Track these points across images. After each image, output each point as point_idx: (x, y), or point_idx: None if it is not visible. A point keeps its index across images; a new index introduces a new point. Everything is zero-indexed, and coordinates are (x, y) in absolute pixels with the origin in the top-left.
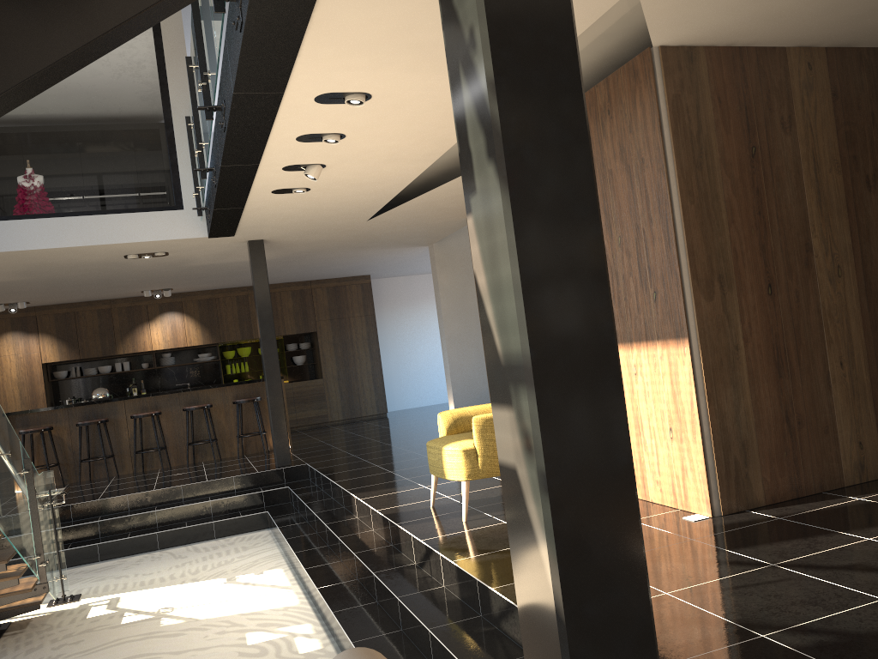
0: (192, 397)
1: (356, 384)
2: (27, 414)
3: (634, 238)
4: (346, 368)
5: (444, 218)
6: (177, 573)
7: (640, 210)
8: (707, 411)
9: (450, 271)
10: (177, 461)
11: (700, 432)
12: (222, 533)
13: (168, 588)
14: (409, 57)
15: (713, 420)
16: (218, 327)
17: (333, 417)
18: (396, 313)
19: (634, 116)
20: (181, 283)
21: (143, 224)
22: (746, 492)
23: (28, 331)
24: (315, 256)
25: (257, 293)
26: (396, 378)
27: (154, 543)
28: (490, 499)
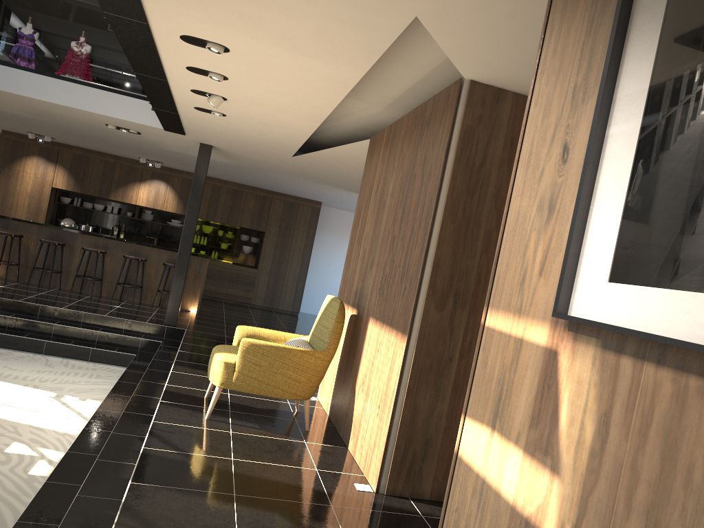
0: (135, 249)
1: (282, 283)
2: (9, 220)
3: (409, 237)
4: (278, 268)
5: (358, 174)
6: (31, 376)
7: (418, 215)
8: (403, 403)
9: None
10: (108, 293)
11: (390, 419)
12: (95, 359)
13: (11, 385)
14: (242, 24)
15: (405, 413)
16: None
17: (256, 302)
18: (336, 239)
19: (438, 134)
20: (167, 160)
21: (117, 104)
22: (414, 483)
23: (50, 160)
24: (266, 172)
25: (193, 185)
26: (318, 289)
27: (41, 348)
28: (252, 409)
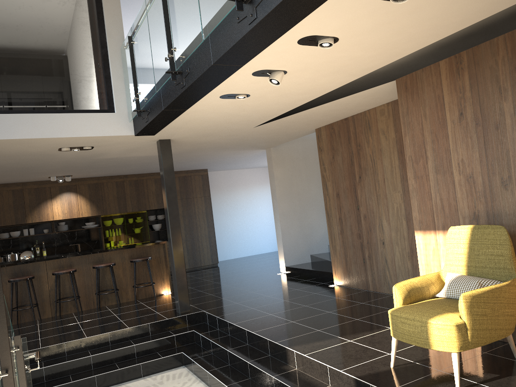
0: (98, 257)
1: (197, 244)
2: None
3: None
4: (191, 233)
5: (302, 128)
6: None
7: None
8: None
9: (282, 167)
10: (86, 306)
11: None
12: (147, 372)
13: None
14: None
15: None
16: (102, 203)
17: None
18: (220, 195)
19: None
20: (81, 171)
21: (83, 122)
22: None
23: None
24: (190, 154)
25: (166, 179)
26: (220, 239)
27: (93, 385)
28: (441, 359)
